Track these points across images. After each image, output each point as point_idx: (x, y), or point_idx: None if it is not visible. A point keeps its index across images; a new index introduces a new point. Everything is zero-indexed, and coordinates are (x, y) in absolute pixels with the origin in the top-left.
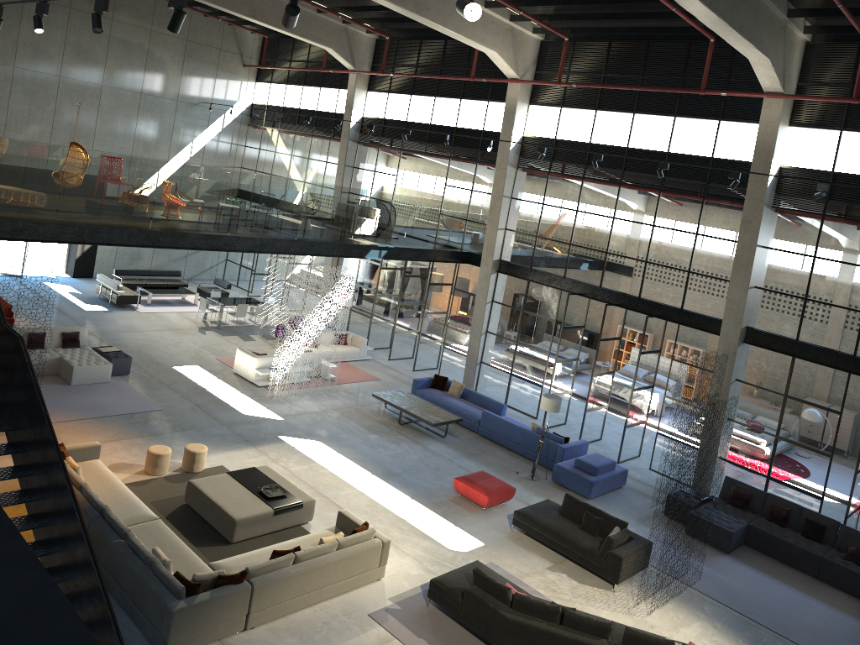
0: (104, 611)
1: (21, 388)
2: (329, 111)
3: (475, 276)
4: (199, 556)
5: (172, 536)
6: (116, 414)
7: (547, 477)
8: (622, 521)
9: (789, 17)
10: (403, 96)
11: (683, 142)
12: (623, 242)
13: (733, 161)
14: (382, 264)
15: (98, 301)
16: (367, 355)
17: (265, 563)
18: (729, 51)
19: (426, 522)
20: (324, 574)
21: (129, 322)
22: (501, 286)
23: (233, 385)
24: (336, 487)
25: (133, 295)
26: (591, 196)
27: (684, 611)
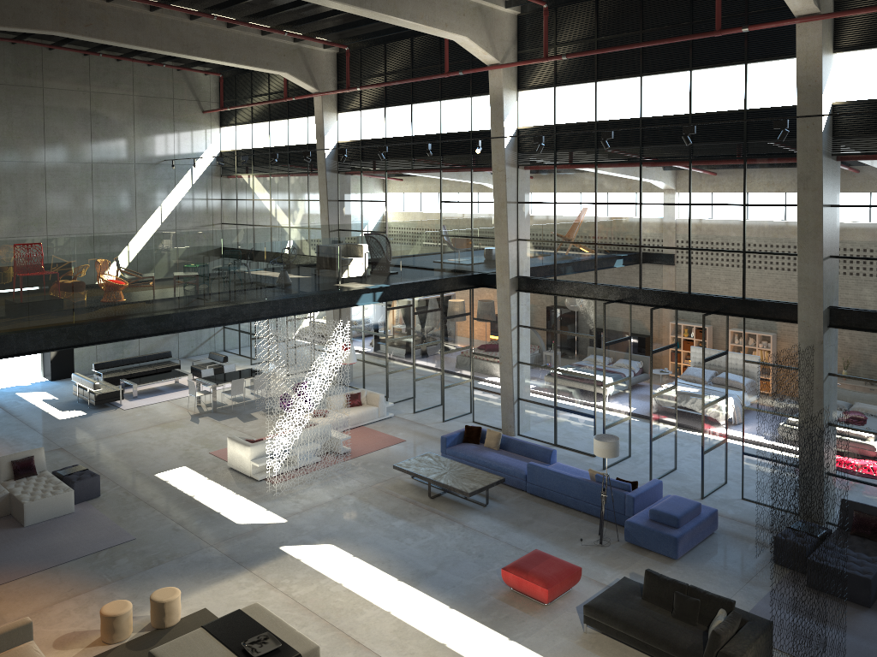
0: None
1: None
2: (301, 143)
3: (494, 300)
4: None
5: None
6: (75, 557)
7: (620, 537)
8: (727, 600)
9: None
10: (377, 110)
11: (706, 98)
12: (657, 230)
13: (772, 109)
14: (387, 304)
15: (76, 405)
16: (388, 412)
17: None
18: None
19: (472, 643)
20: None
21: (110, 424)
22: (525, 307)
23: (227, 485)
24: (352, 611)
25: (113, 391)
26: (609, 183)
27: None
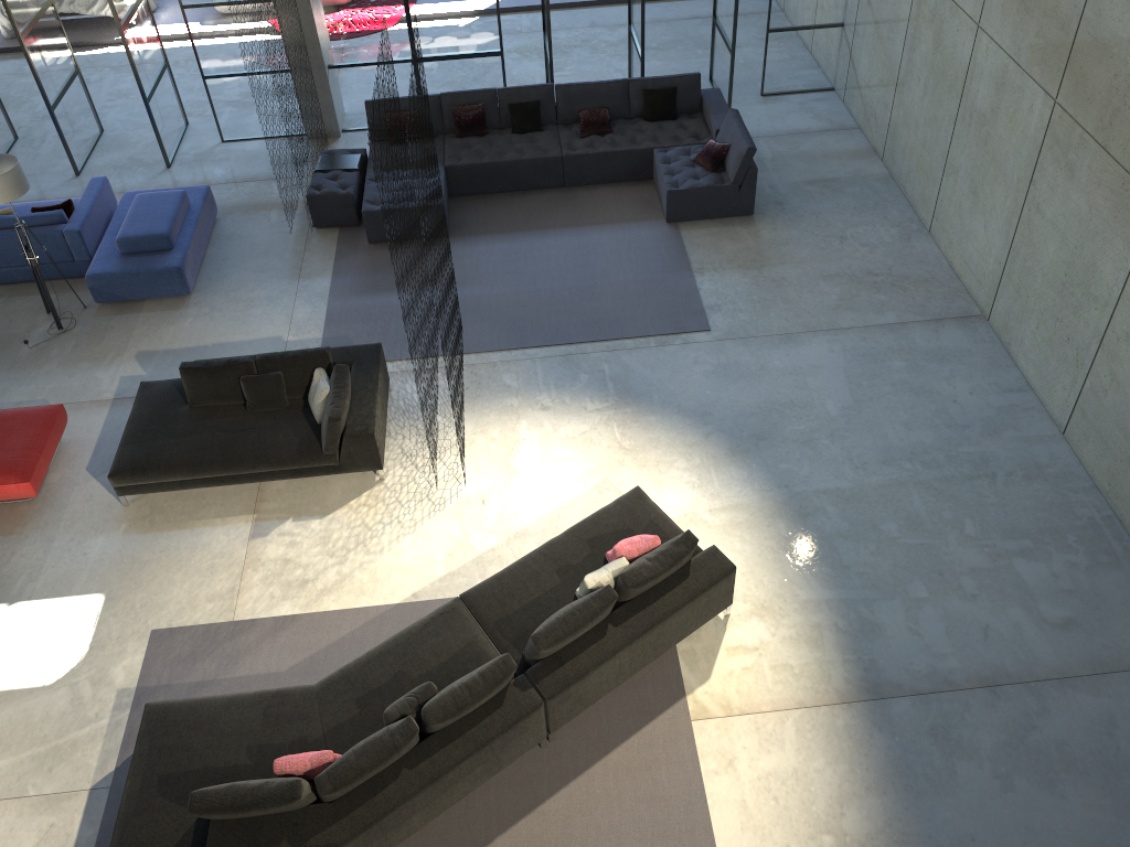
0: None
1: None
2: None
3: None
4: None
5: None
6: None
7: (85, 300)
8: (320, 353)
9: None
10: None
11: None
12: None
13: None
14: None
15: None
16: None
17: None
18: None
19: None
20: None
21: None
22: None
23: None
24: None
25: None
26: None
27: (492, 419)
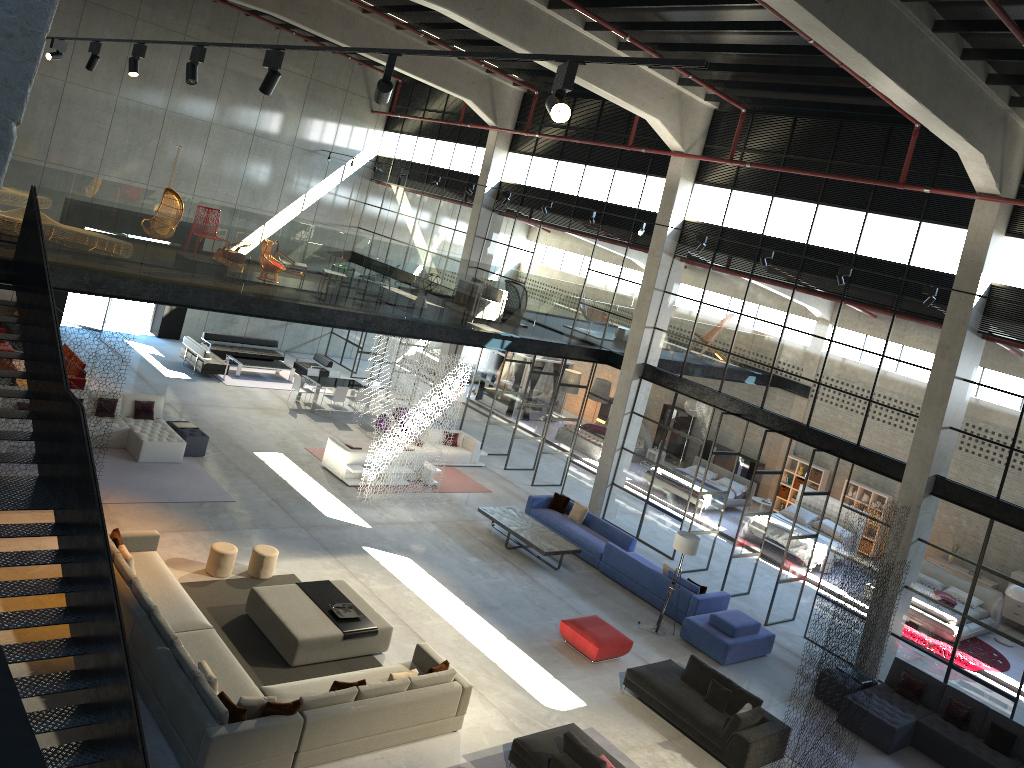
0: (132, 727)
1: (75, 463)
2: (463, 171)
3: (614, 380)
4: (252, 677)
5: (224, 650)
6: (183, 501)
7: (675, 632)
8: (756, 698)
9: (1011, 106)
10: (549, 161)
11: (874, 243)
12: (793, 357)
13: (934, 272)
14: (507, 355)
15: (182, 368)
16: (479, 461)
17: (323, 695)
18: (938, 140)
19: (520, 670)
20: (390, 716)
21: (213, 395)
22: (644, 395)
23: (320, 481)
24: (420, 615)
25: (220, 364)
26: (759, 298)
27: None
